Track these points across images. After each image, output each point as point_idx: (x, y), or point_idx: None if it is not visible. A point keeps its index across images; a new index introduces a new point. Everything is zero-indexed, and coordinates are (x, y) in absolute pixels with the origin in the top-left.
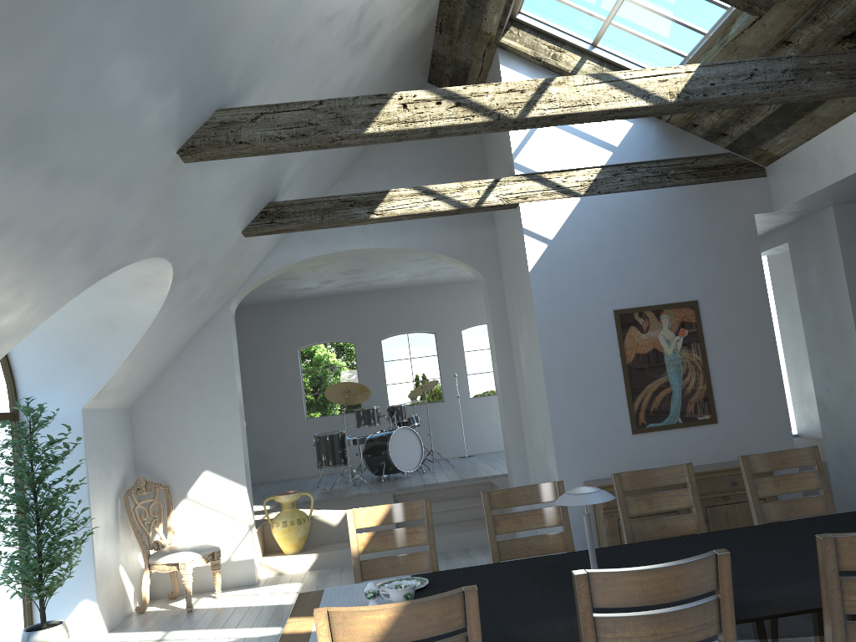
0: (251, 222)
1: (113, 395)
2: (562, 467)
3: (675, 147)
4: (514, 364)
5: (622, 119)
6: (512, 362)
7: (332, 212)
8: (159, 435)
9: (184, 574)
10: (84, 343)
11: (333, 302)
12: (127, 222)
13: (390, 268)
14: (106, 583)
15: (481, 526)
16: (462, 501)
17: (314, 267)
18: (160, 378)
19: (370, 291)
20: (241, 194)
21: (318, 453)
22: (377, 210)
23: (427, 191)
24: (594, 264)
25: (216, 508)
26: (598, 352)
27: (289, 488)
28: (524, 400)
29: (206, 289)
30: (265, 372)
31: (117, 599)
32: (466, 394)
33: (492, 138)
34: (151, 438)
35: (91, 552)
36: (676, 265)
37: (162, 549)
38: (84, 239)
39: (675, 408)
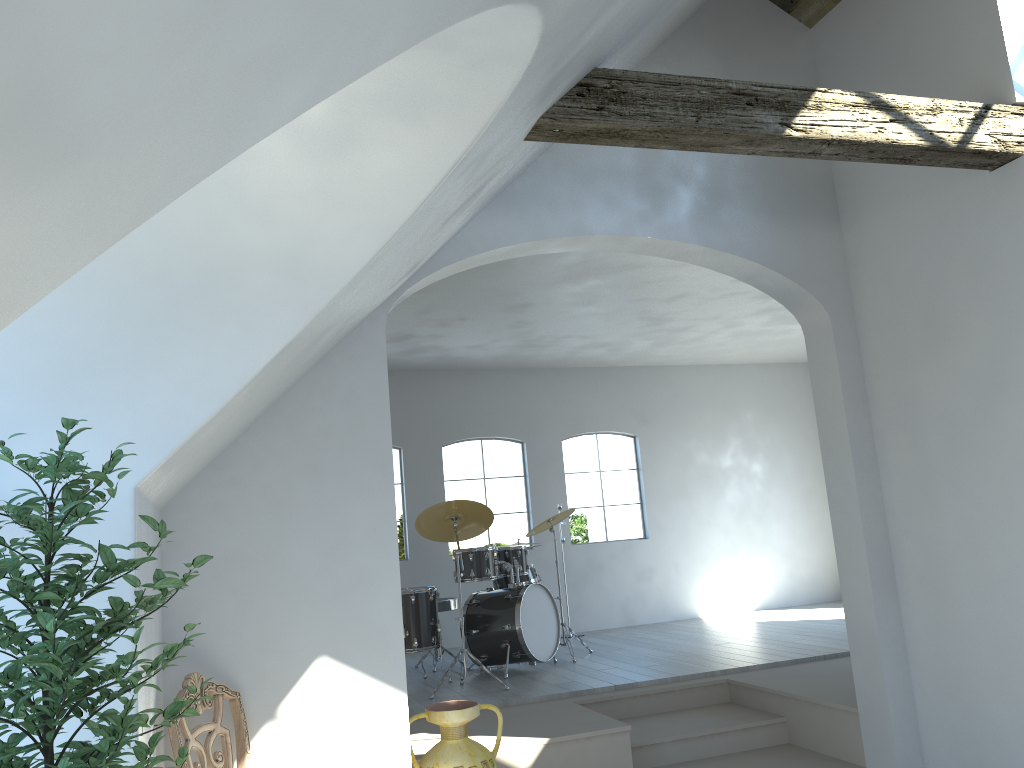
0: (559, 101)
1: (177, 468)
2: None
3: None
4: (883, 469)
5: None
6: (876, 466)
7: (716, 110)
8: (221, 574)
9: None
10: (167, 315)
11: None
12: None
13: (513, 324)
14: None
15: (792, 767)
16: (705, 718)
17: (418, 300)
18: (233, 449)
19: (432, 369)
20: None
21: None
22: (797, 121)
23: (879, 104)
24: None
25: (341, 743)
26: None
27: None
28: (928, 534)
29: (416, 245)
30: None
31: None
32: (567, 538)
33: (882, 67)
34: (203, 581)
35: None
36: None
37: None
38: None
39: None
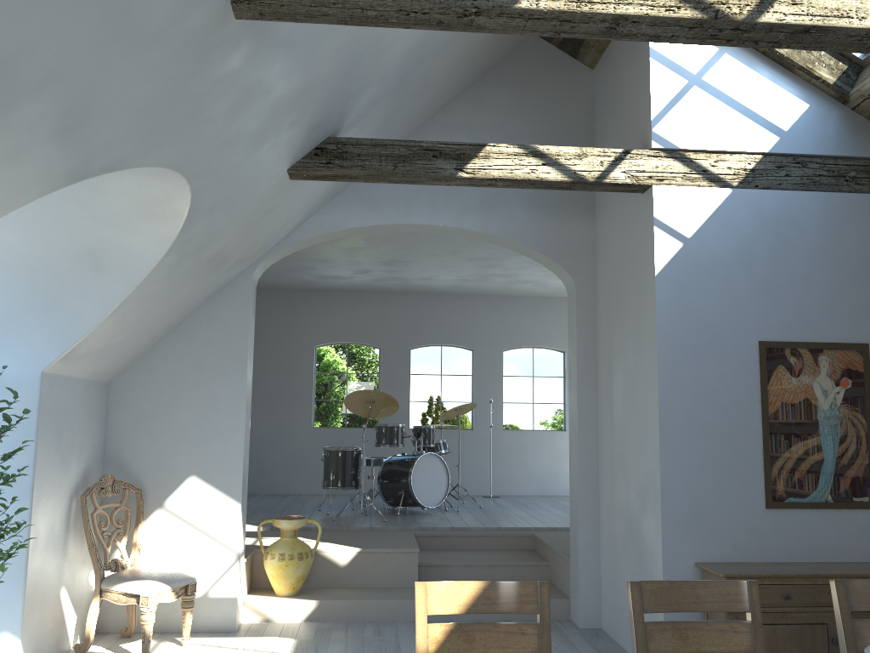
0: (301, 159)
1: (87, 362)
2: (668, 540)
3: (859, 143)
4: (599, 394)
5: (796, 98)
6: (596, 392)
7: (409, 161)
8: (139, 422)
9: (144, 611)
10: (58, 284)
11: (363, 298)
12: (136, 92)
13: (439, 265)
14: (38, 611)
15: None
16: (499, 556)
17: (354, 249)
18: (152, 350)
19: (406, 292)
20: (298, 109)
21: (326, 470)
22: (468, 167)
23: (536, 153)
24: (740, 278)
25: (199, 526)
26: (733, 393)
27: (285, 506)
28: (610, 443)
29: (228, 241)
30: (273, 367)
31: (50, 633)
32: (500, 424)
33: (613, 107)
34: (129, 425)
35: (23, 569)
36: (846, 294)
37: (121, 572)
38: (65, 97)
39: (824, 481)
